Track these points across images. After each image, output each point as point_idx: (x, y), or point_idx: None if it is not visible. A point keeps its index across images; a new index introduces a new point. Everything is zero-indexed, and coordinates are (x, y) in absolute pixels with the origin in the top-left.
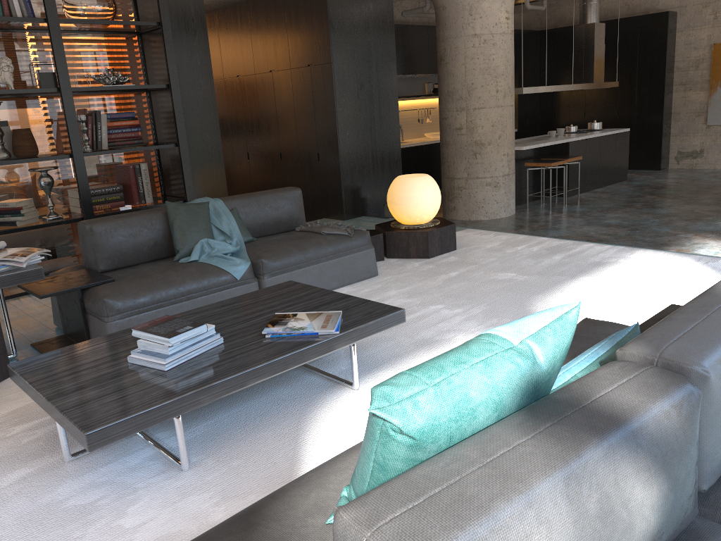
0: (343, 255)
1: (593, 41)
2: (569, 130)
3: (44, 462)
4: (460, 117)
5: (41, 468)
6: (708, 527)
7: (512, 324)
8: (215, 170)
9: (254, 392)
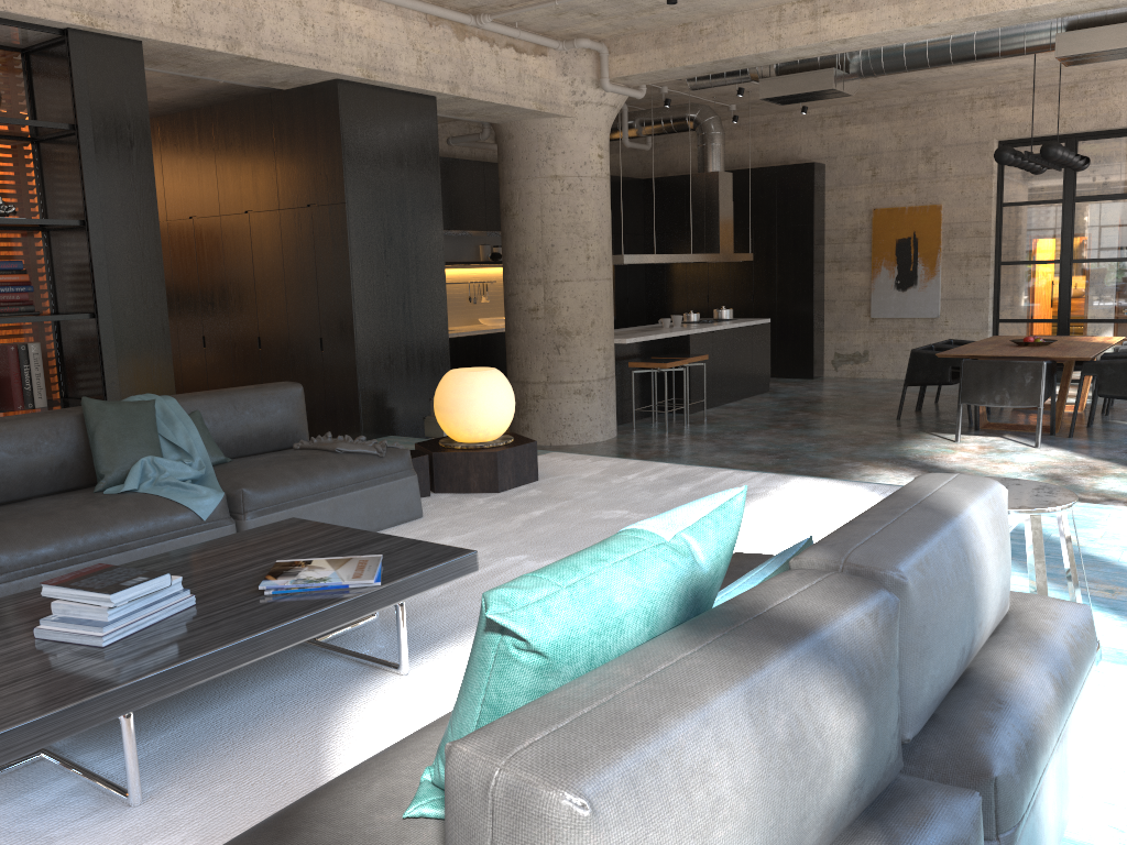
0: (370, 484)
1: (717, 197)
2: (688, 319)
3: None
4: (535, 294)
5: None
6: (917, 782)
7: (661, 516)
8: (157, 358)
9: (241, 687)
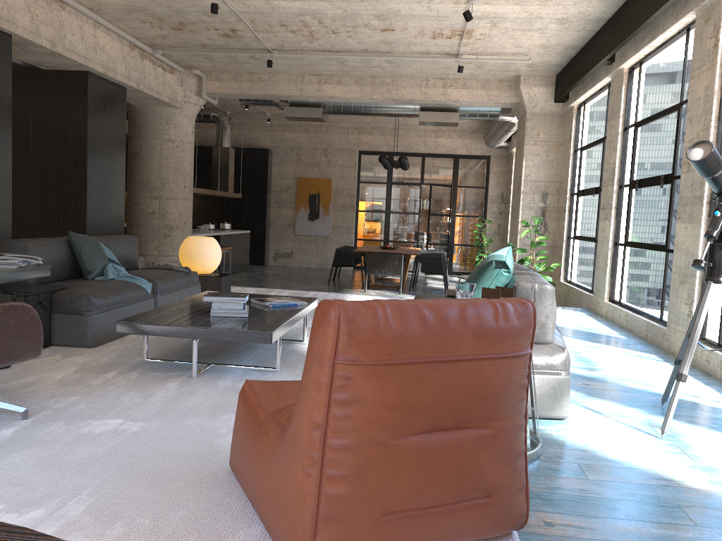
0: (189, 286)
1: (228, 161)
2: (209, 227)
3: (178, 380)
4: (153, 204)
5: (182, 381)
6: None
7: (498, 251)
8: (5, 219)
9: (247, 348)
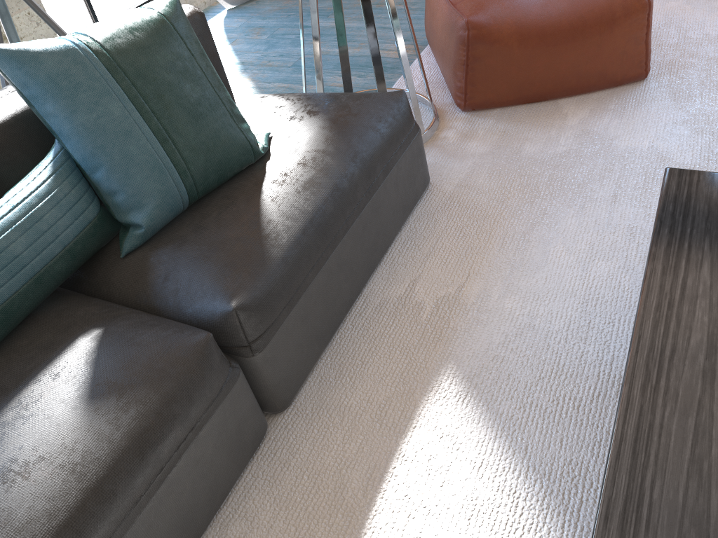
0: None
1: None
2: None
3: None
4: None
5: None
6: None
7: (51, 40)
8: None
9: None
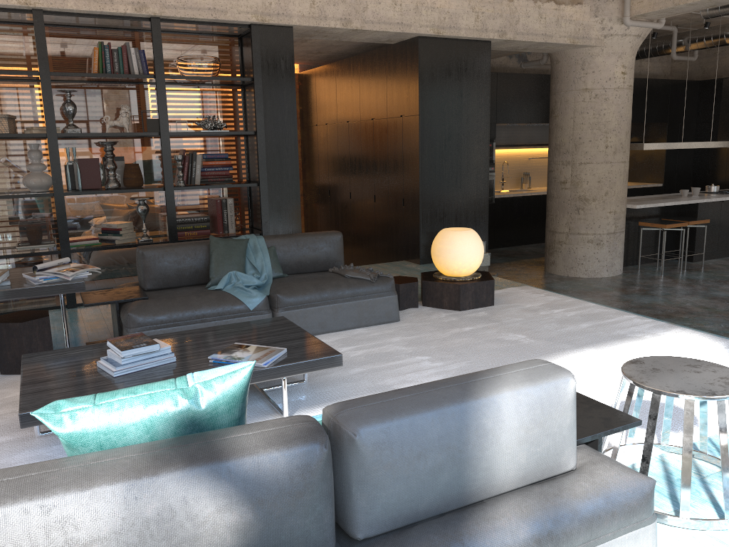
0: (361, 298)
1: None
2: (708, 190)
3: (23, 434)
4: (565, 171)
5: (18, 438)
6: None
7: (203, 371)
8: (291, 209)
9: None
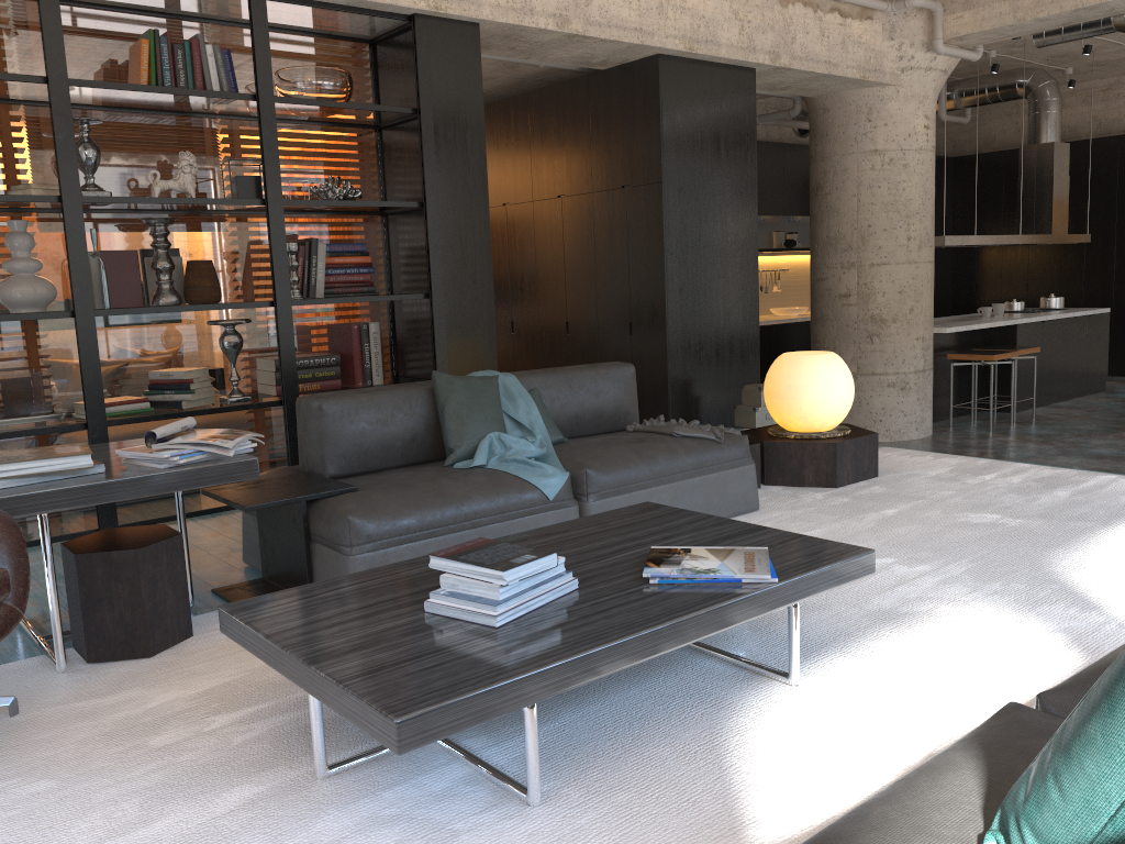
0: (708, 472)
1: (1051, 171)
2: (1010, 308)
3: (280, 777)
4: (847, 278)
5: (277, 786)
6: None
7: None
8: (482, 338)
9: (614, 681)
